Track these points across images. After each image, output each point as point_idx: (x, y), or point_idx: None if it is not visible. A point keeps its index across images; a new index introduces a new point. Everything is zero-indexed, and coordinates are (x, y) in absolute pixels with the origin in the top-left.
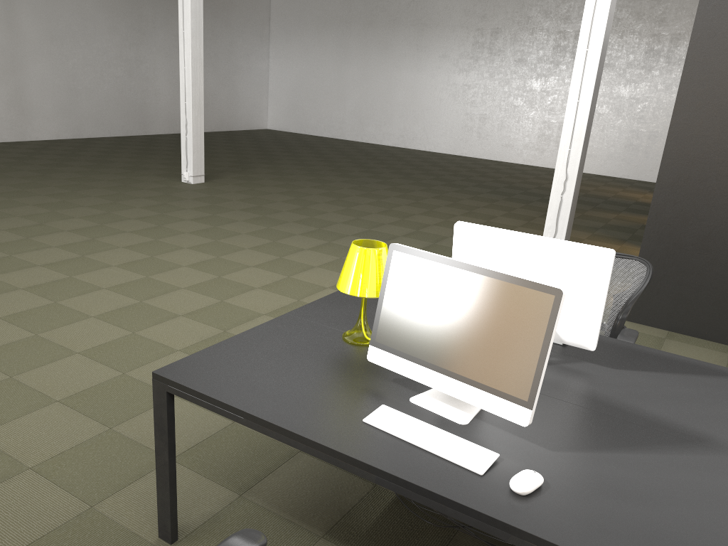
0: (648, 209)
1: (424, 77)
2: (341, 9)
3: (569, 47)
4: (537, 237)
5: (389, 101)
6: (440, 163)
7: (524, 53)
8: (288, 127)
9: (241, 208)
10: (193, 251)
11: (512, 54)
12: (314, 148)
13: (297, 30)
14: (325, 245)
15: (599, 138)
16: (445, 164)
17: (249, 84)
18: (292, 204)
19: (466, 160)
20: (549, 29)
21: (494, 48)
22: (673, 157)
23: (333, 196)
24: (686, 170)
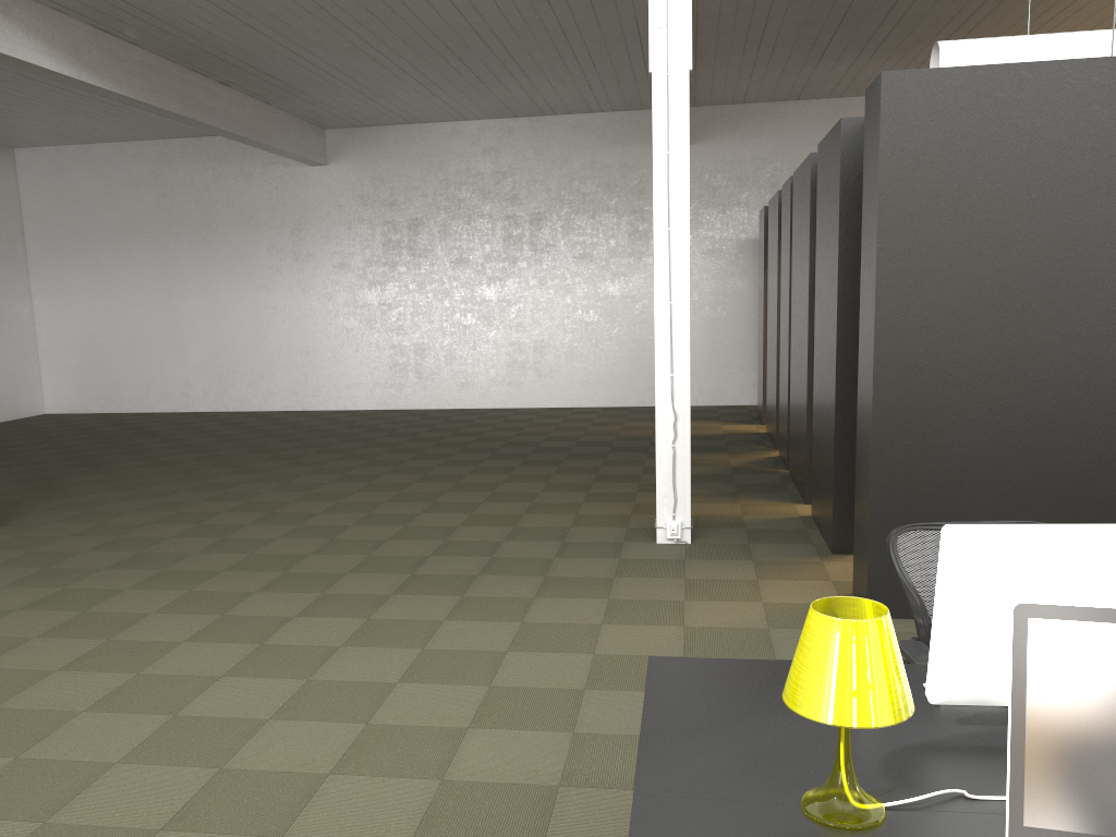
0: (714, 443)
1: (316, 299)
2: (155, 209)
3: (525, 237)
4: (1115, 527)
5: (264, 341)
6: (377, 425)
7: (463, 250)
8: (87, 405)
9: (109, 564)
10: (78, 673)
11: (446, 253)
12: (156, 433)
13: (79, 248)
14: (322, 601)
15: (594, 356)
16: (387, 426)
17: (3, 342)
18: (199, 537)
19: (411, 414)
20: (492, 214)
21: (417, 247)
22: (889, 363)
23: (259, 509)
24: (911, 380)
